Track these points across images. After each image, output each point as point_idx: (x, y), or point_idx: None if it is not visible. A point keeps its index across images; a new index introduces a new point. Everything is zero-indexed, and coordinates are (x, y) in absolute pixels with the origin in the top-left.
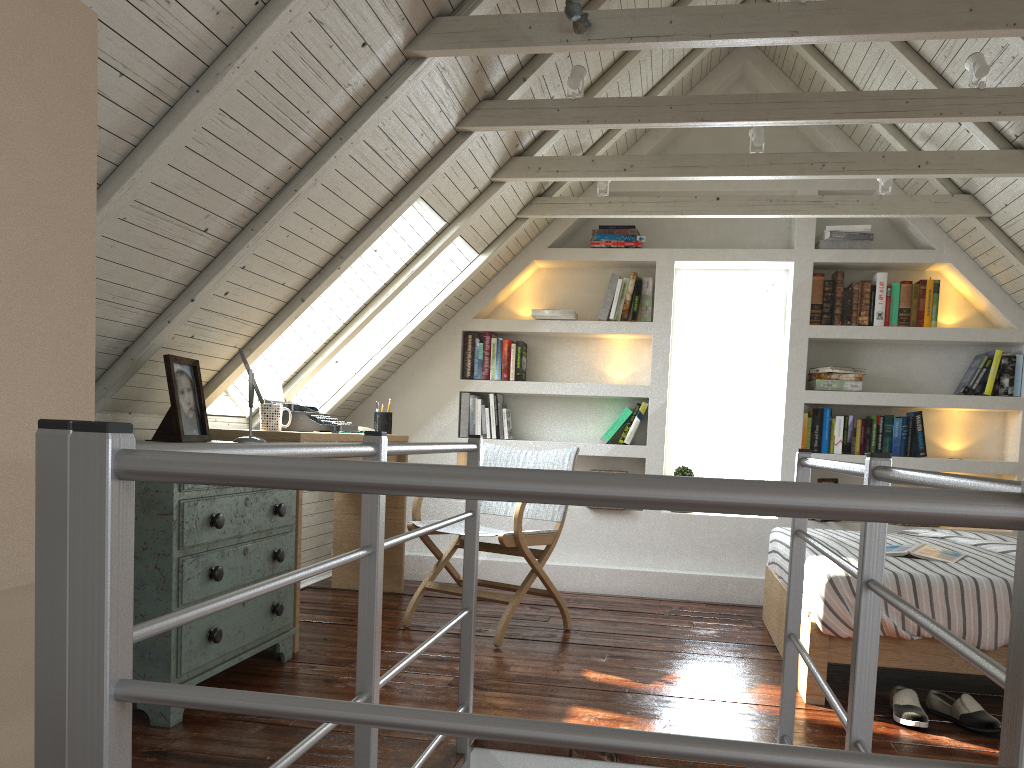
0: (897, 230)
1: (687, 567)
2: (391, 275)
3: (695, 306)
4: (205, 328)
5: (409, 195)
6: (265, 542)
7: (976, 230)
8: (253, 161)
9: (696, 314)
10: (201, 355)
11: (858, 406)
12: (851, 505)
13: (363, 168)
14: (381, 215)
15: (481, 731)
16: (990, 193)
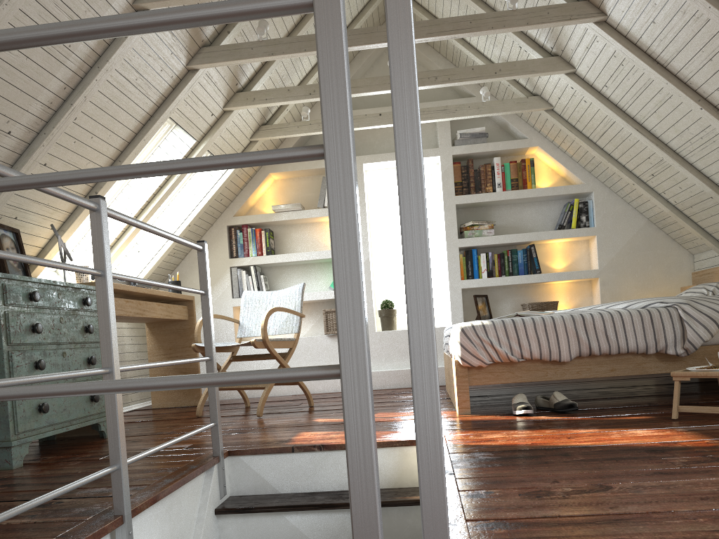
0: (504, 130)
1: (397, 366)
2: (163, 180)
3: (383, 195)
4: (25, 212)
5: (161, 115)
6: (80, 350)
7: (548, 120)
8: (35, 81)
9: (384, 200)
10: (26, 234)
11: (495, 247)
12: (220, 8)
13: (122, 93)
14: (143, 130)
15: (42, 179)
16: (548, 92)
